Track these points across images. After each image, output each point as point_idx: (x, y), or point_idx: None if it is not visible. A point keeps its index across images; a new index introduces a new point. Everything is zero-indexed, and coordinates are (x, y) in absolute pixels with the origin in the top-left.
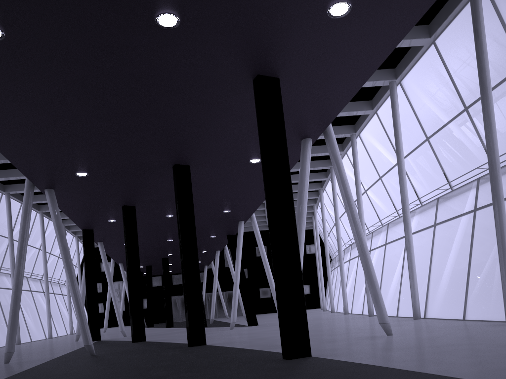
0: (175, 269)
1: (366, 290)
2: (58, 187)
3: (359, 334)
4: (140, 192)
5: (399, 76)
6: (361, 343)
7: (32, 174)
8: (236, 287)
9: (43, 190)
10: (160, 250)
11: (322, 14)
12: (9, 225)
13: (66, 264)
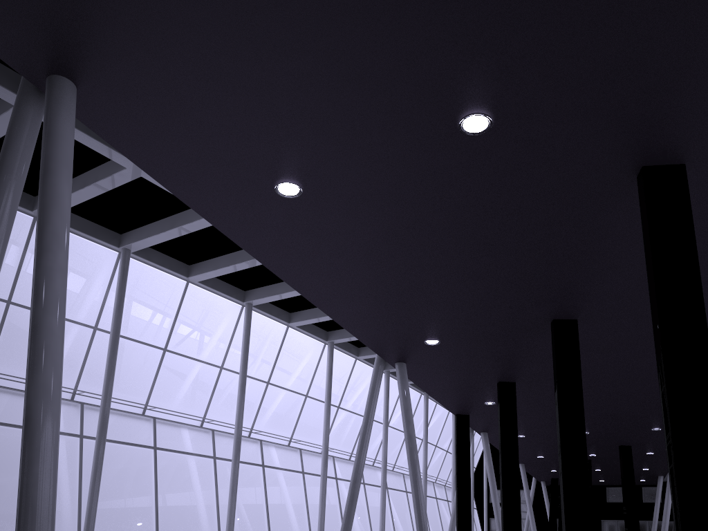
0: (608, 478)
1: None
2: (409, 359)
3: None
4: (516, 362)
5: None
6: None
7: (375, 345)
8: None
9: (394, 364)
10: None
11: None
12: (384, 409)
13: (410, 457)
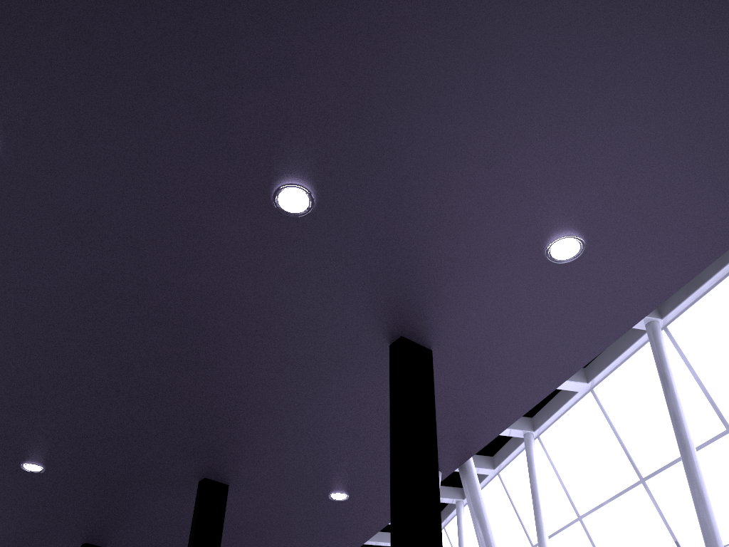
0: None
1: None
2: None
3: None
4: (124, 522)
5: (539, 427)
6: None
7: None
8: None
9: None
10: None
11: (537, 251)
12: None
13: None
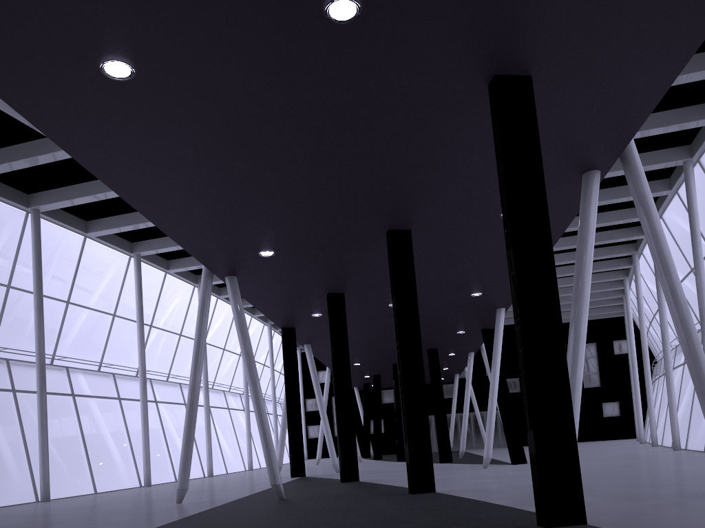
0: None
1: None
2: (241, 273)
3: (687, 487)
4: (347, 274)
5: None
6: (684, 505)
7: (206, 258)
8: (492, 407)
9: (223, 278)
10: (388, 353)
11: None
12: None
13: (250, 375)
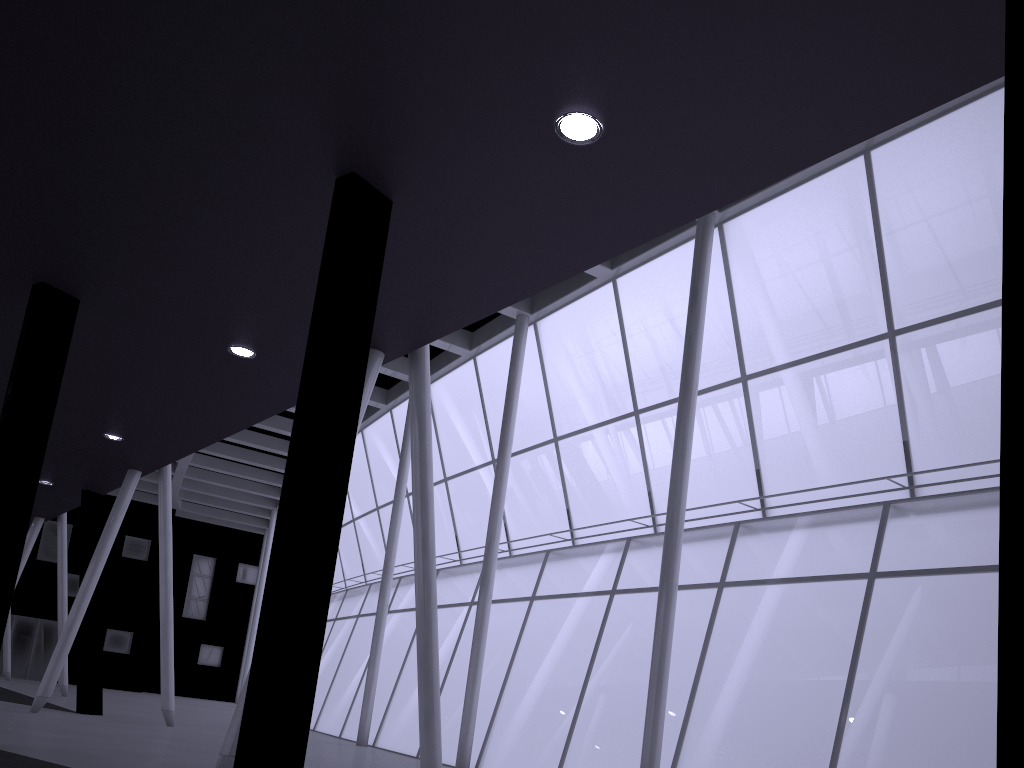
0: None
1: (365, 691)
2: None
3: None
4: None
5: (538, 310)
6: None
7: None
8: (77, 616)
9: None
10: None
11: (545, 119)
12: None
13: None
